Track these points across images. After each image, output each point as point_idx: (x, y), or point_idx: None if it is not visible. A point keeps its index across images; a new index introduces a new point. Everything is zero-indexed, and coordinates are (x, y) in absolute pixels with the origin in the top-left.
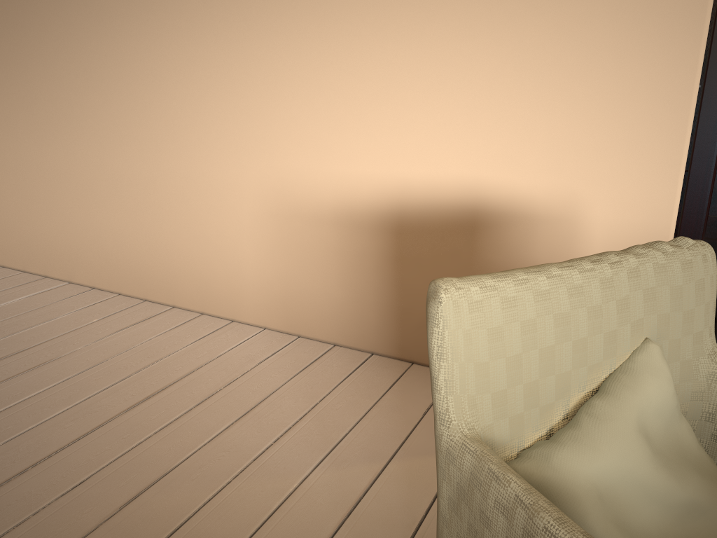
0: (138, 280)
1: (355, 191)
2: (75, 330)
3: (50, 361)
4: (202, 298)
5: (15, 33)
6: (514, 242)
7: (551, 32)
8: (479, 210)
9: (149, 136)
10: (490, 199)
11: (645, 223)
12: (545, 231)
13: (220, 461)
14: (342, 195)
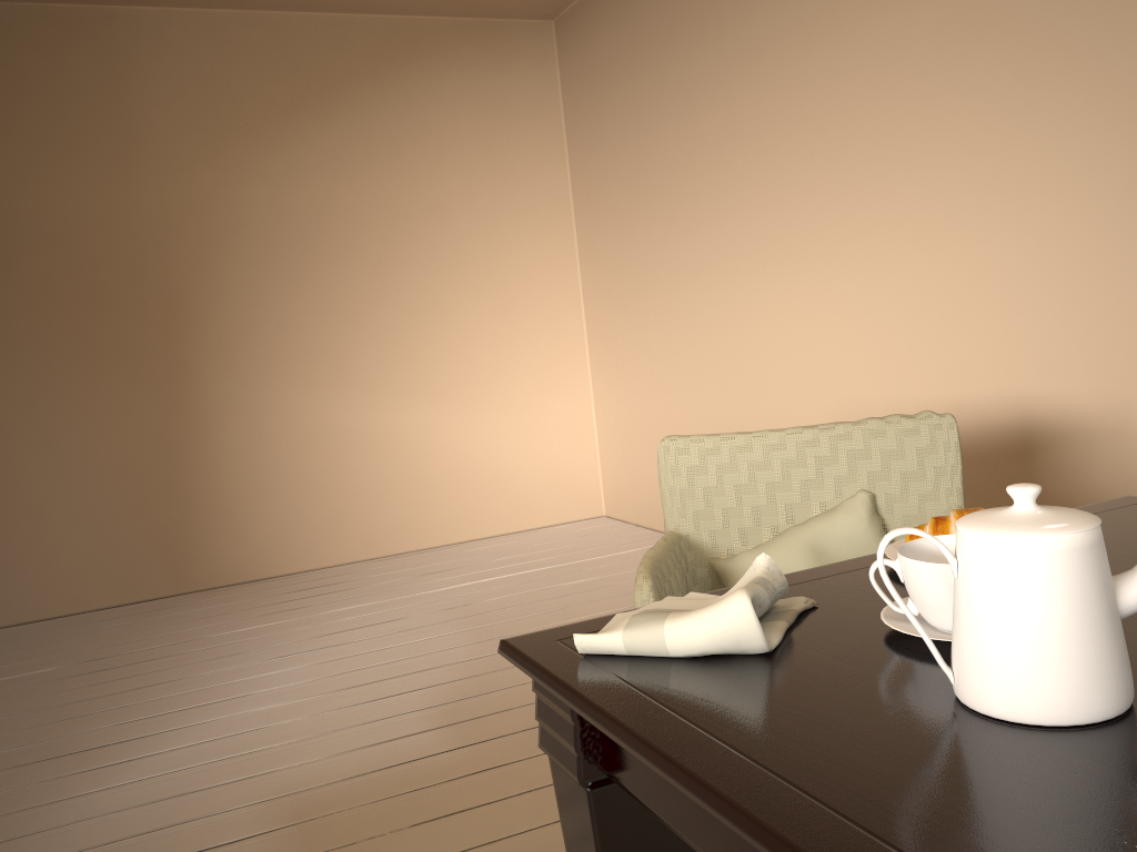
0: None
1: None
2: None
3: (629, 593)
4: None
5: (639, 295)
6: (1072, 466)
7: (1067, 217)
8: (1031, 429)
9: (737, 380)
10: (1039, 415)
11: None
12: (1102, 449)
13: None
14: None
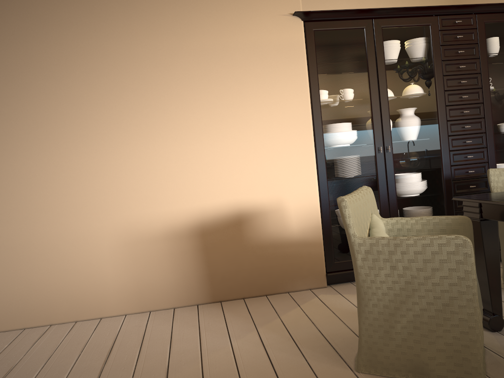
0: (17, 316)
1: (175, 219)
2: (1, 353)
3: (12, 367)
4: (75, 311)
5: None
6: (259, 225)
7: (257, 134)
8: (241, 214)
9: (25, 215)
10: (245, 208)
11: (309, 204)
12: (271, 216)
13: (186, 356)
14: (168, 223)
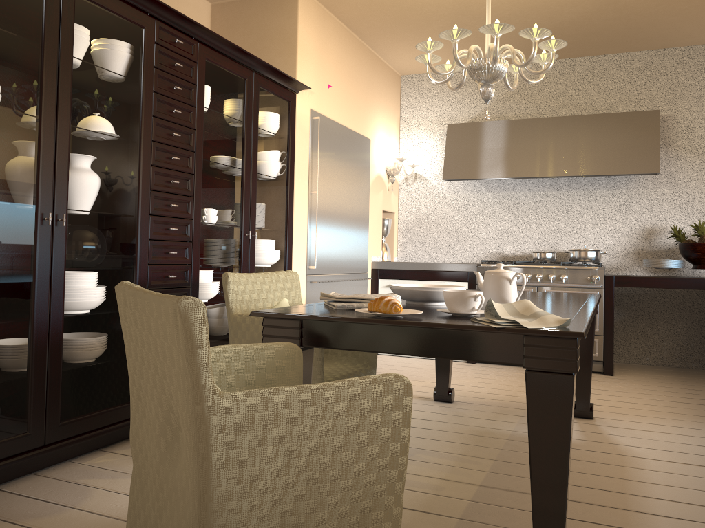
0: None
1: None
2: None
3: None
4: None
5: None
6: None
7: None
8: None
9: None
10: None
11: None
12: None
13: None
14: None
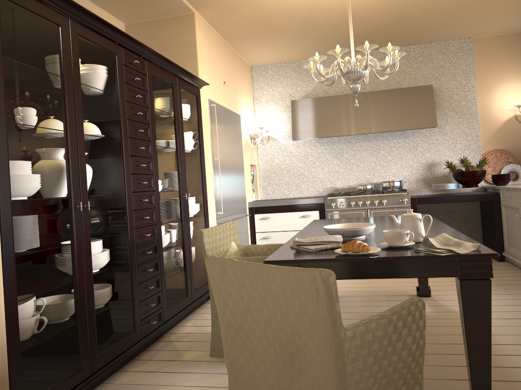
0: None
1: None
2: None
3: None
4: None
5: None
6: None
7: None
8: None
9: None
10: None
11: None
12: None
13: None
14: None
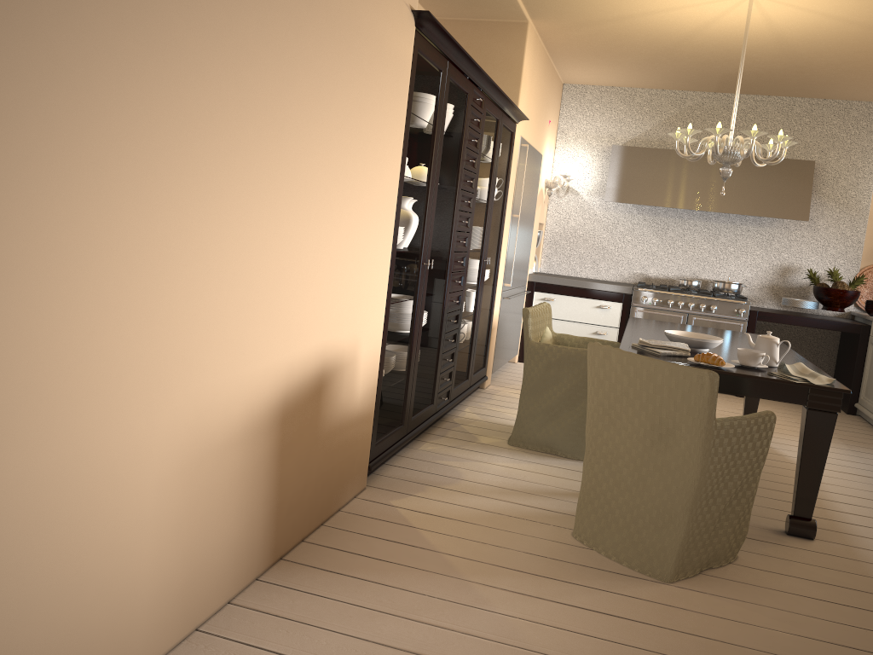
0: None
1: (258, 392)
2: None
3: None
4: None
5: None
6: (335, 392)
7: (358, 215)
8: (323, 372)
9: None
10: (328, 359)
11: (374, 349)
12: (346, 374)
13: None
14: (249, 402)
